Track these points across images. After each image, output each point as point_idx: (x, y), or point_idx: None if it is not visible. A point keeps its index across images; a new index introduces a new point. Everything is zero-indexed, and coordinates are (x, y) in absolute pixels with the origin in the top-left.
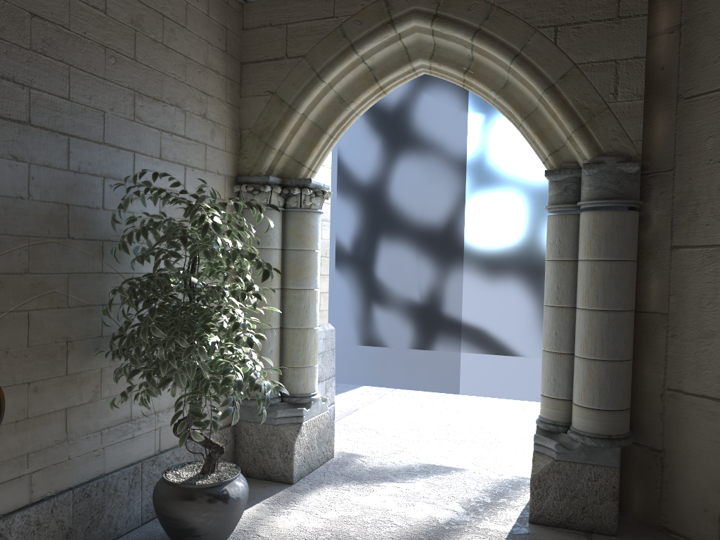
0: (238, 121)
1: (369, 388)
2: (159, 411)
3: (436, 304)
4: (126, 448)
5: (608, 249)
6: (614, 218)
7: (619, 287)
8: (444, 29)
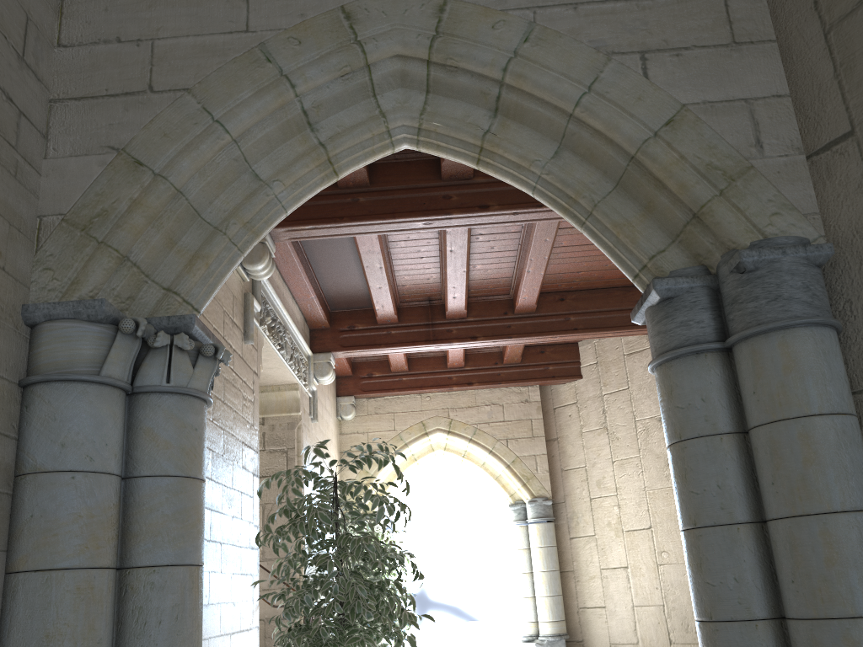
0: None
1: None
2: None
3: (425, 591)
4: None
5: (544, 541)
6: (545, 526)
7: (552, 558)
8: (454, 438)
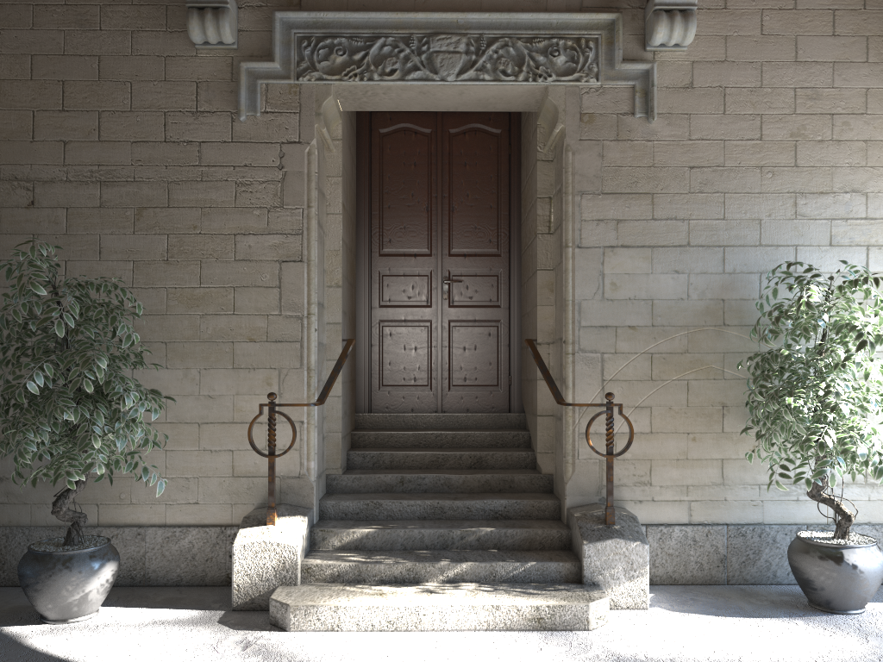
0: None
1: None
2: None
3: None
4: (788, 507)
5: None
6: None
7: None
8: None
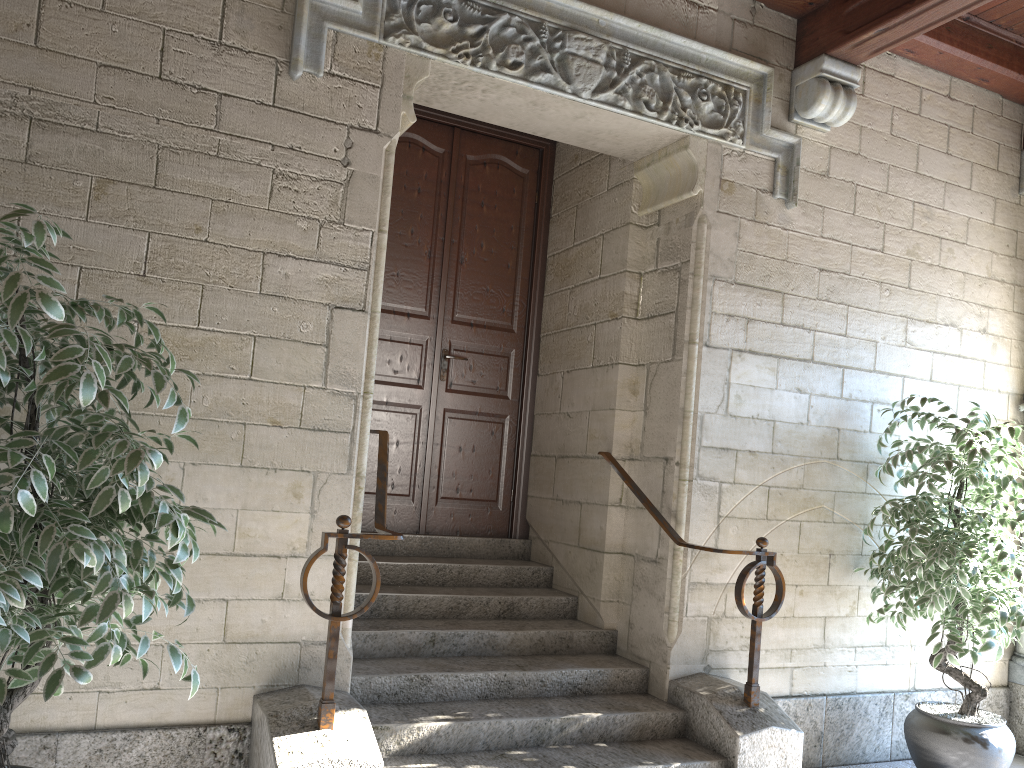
0: None
1: None
2: (916, 645)
3: None
4: (878, 673)
5: None
6: None
7: None
8: None
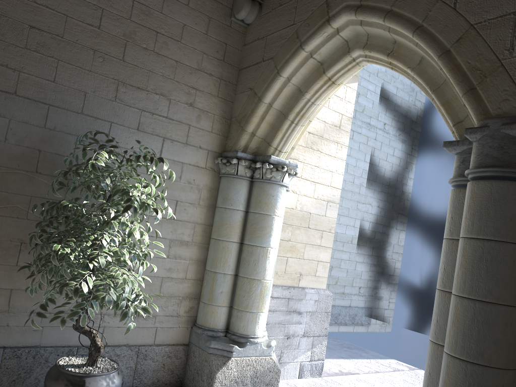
0: (229, 111)
1: (395, 362)
2: (106, 314)
3: (434, 291)
4: (65, 332)
5: (482, 226)
6: (492, 189)
7: (492, 273)
8: (364, 16)
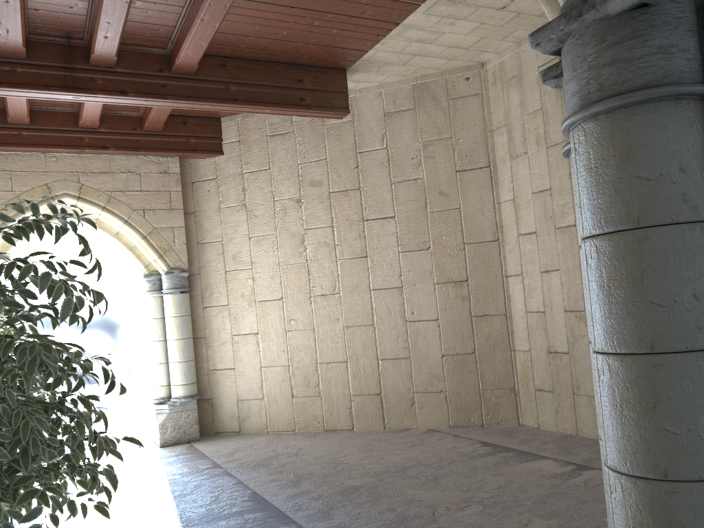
0: None
1: None
2: None
3: None
4: None
5: (180, 311)
6: (181, 296)
7: (187, 327)
8: (85, 204)
